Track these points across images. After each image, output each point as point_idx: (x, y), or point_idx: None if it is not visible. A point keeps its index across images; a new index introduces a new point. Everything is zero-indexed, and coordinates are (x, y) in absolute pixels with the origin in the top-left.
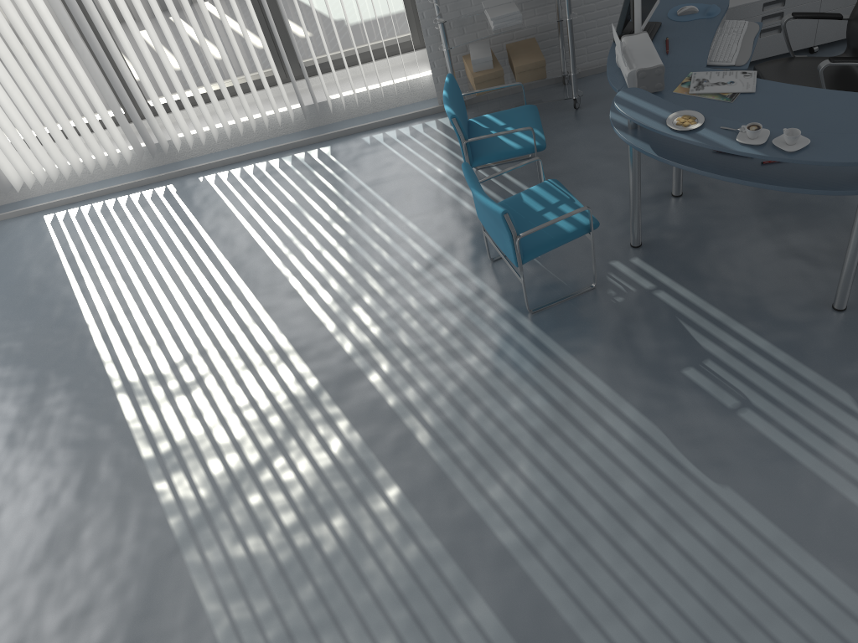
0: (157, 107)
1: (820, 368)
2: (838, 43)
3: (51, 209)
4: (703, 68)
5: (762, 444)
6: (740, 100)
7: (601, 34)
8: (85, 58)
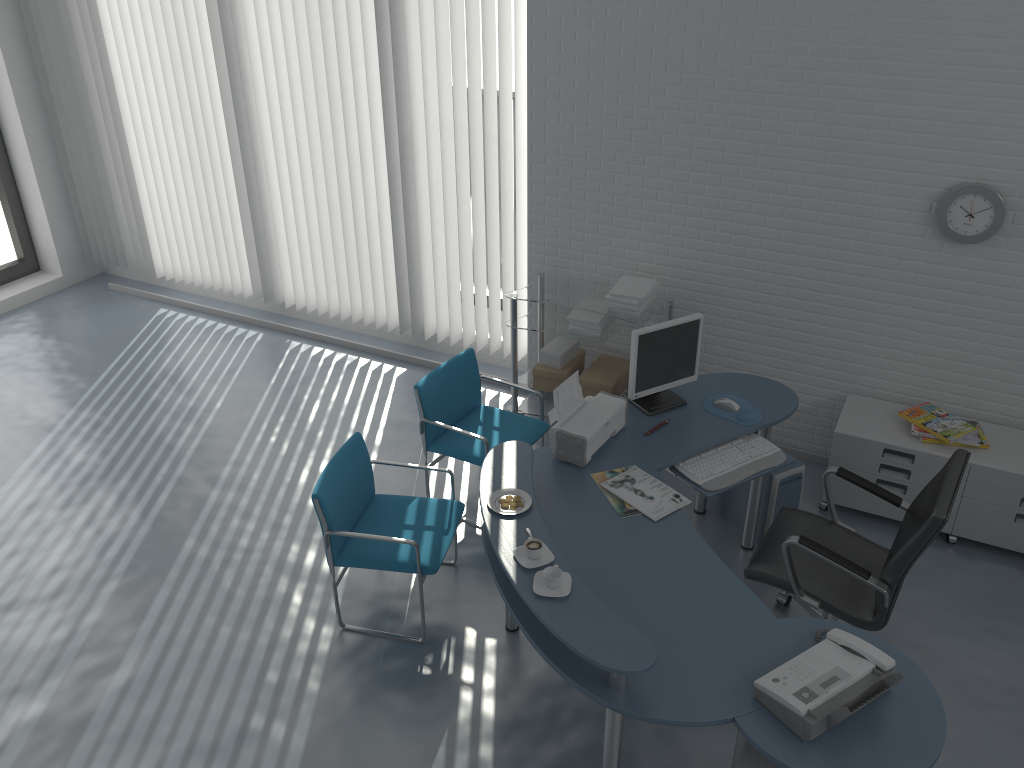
0: (284, 260)
1: None
2: (993, 548)
3: (171, 305)
4: (653, 468)
5: None
6: (631, 520)
7: None
8: (243, 191)
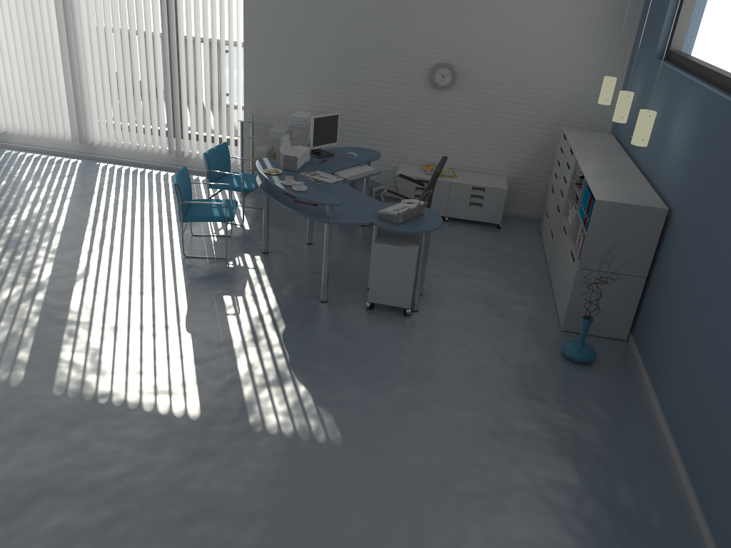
0: (93, 117)
1: (285, 315)
2: (462, 221)
3: (12, 149)
4: (325, 171)
5: (224, 327)
6: (321, 184)
7: None
8: (67, 76)
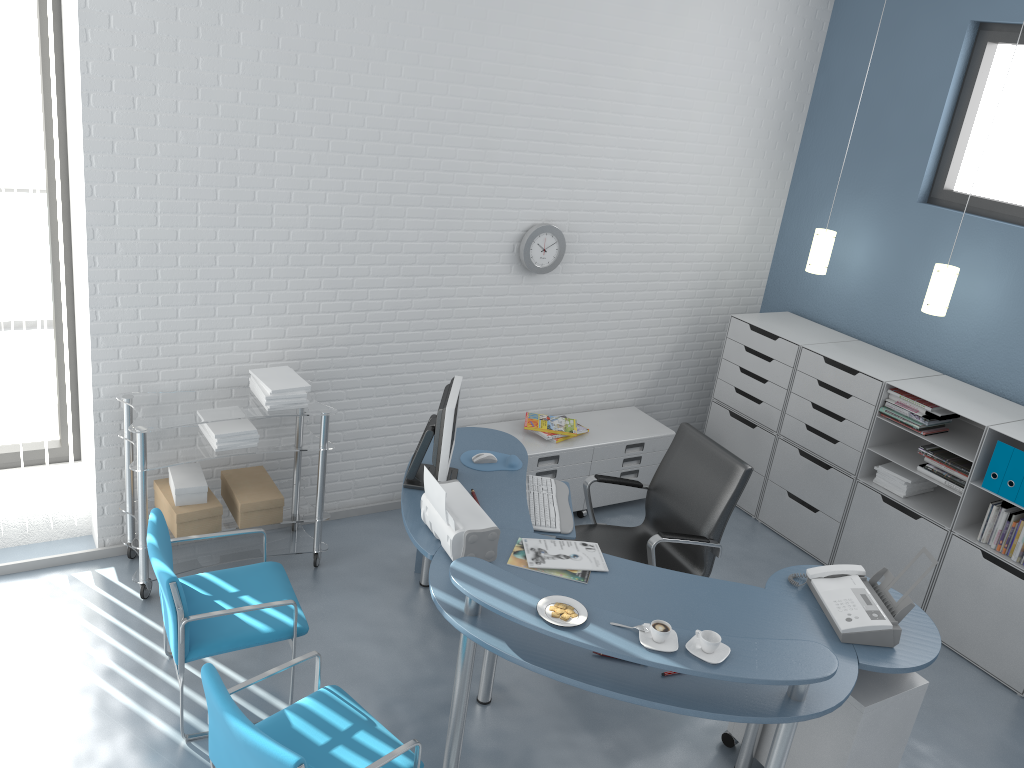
0: None
1: None
2: (602, 508)
3: None
4: (532, 533)
5: None
6: (595, 581)
7: (345, 470)
8: None
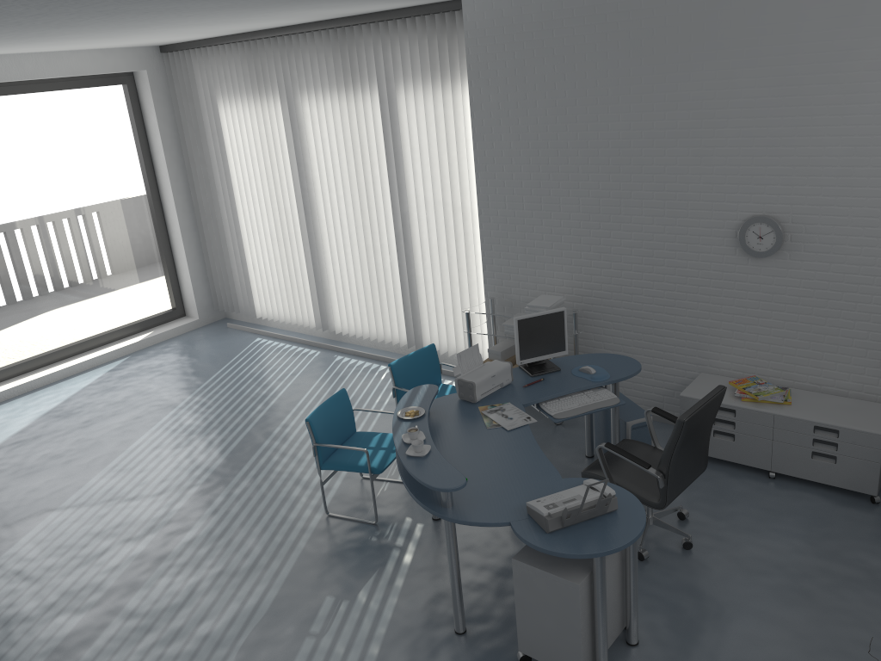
0: (334, 300)
1: (384, 651)
2: (804, 481)
3: (265, 336)
4: (520, 404)
5: (286, 660)
6: (493, 430)
7: None
8: (309, 255)
